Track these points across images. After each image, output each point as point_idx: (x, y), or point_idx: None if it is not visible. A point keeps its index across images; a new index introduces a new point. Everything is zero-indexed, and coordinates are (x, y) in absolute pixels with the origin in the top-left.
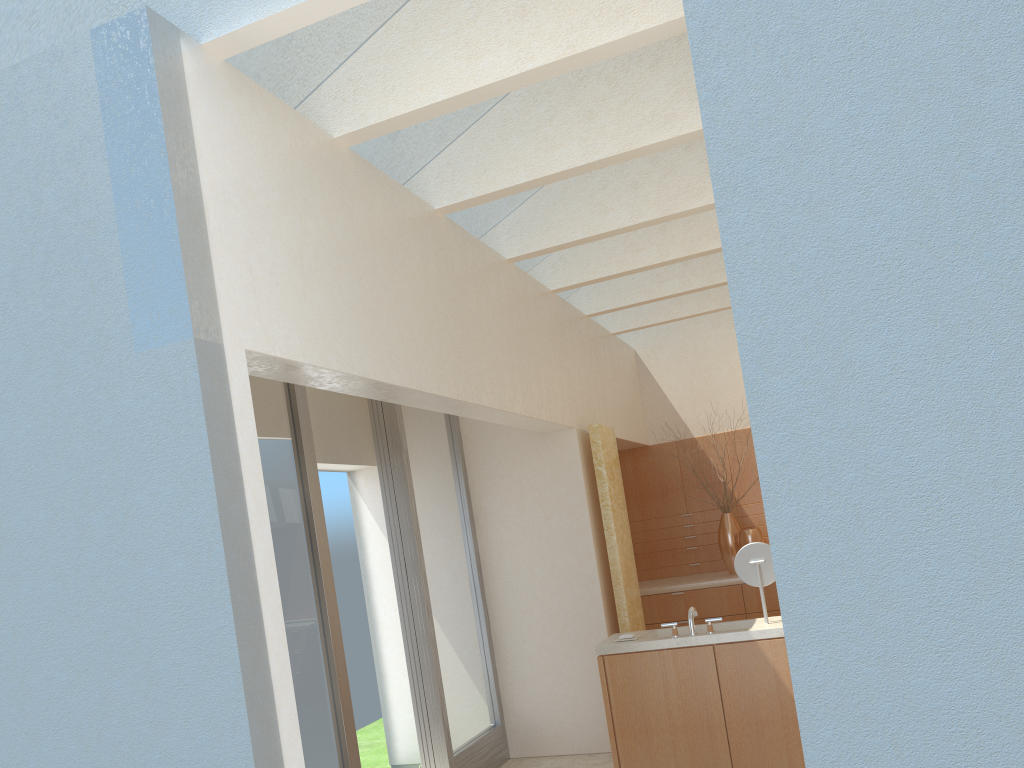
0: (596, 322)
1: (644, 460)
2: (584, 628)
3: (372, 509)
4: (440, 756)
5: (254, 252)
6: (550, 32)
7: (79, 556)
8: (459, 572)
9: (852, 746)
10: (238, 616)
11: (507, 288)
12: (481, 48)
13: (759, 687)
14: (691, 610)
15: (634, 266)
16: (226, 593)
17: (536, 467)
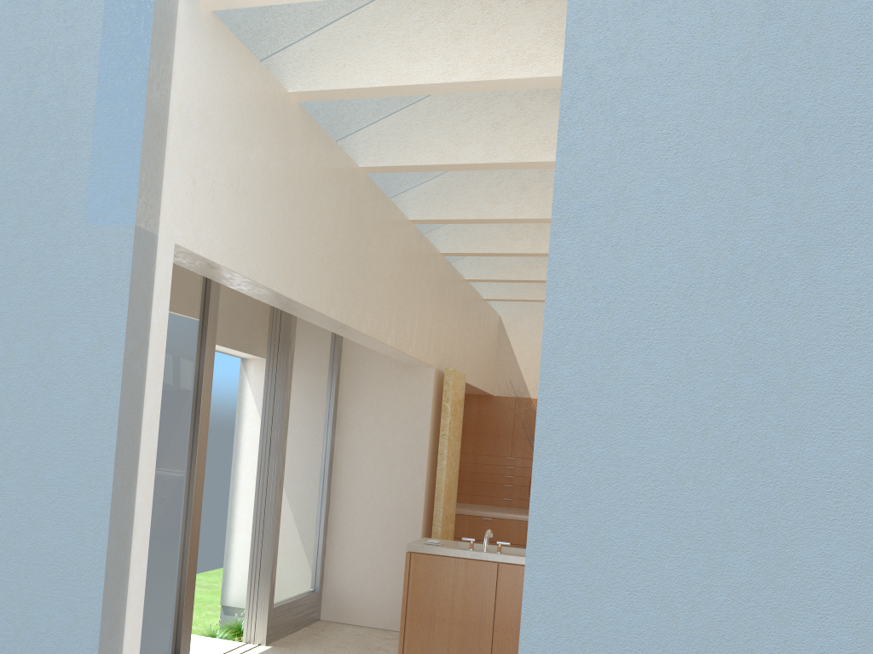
0: (473, 287)
1: (487, 406)
2: (404, 528)
3: (255, 393)
4: (262, 605)
5: (200, 168)
6: (475, 58)
7: (1, 374)
8: (313, 461)
9: (554, 646)
10: (119, 450)
11: (404, 243)
12: (419, 55)
13: None
14: (488, 532)
15: (510, 250)
16: (114, 430)
17: (396, 391)
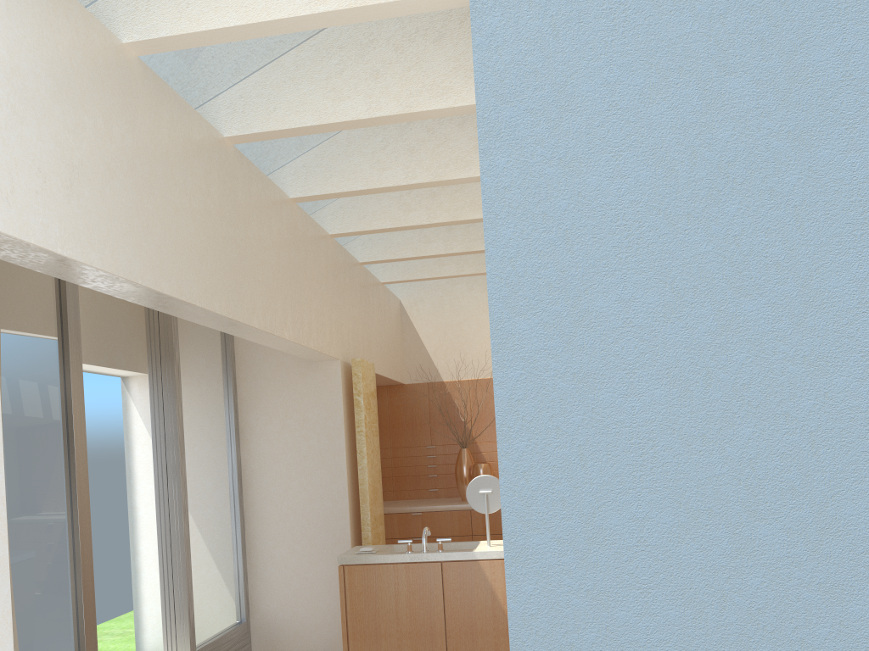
0: (368, 270)
1: (399, 396)
2: (331, 539)
3: (143, 414)
4: (183, 650)
5: (15, 133)
6: None
7: None
8: (220, 480)
9: None
10: None
11: (288, 224)
12: None
13: (477, 601)
14: (425, 530)
15: (405, 223)
16: None
17: (301, 391)
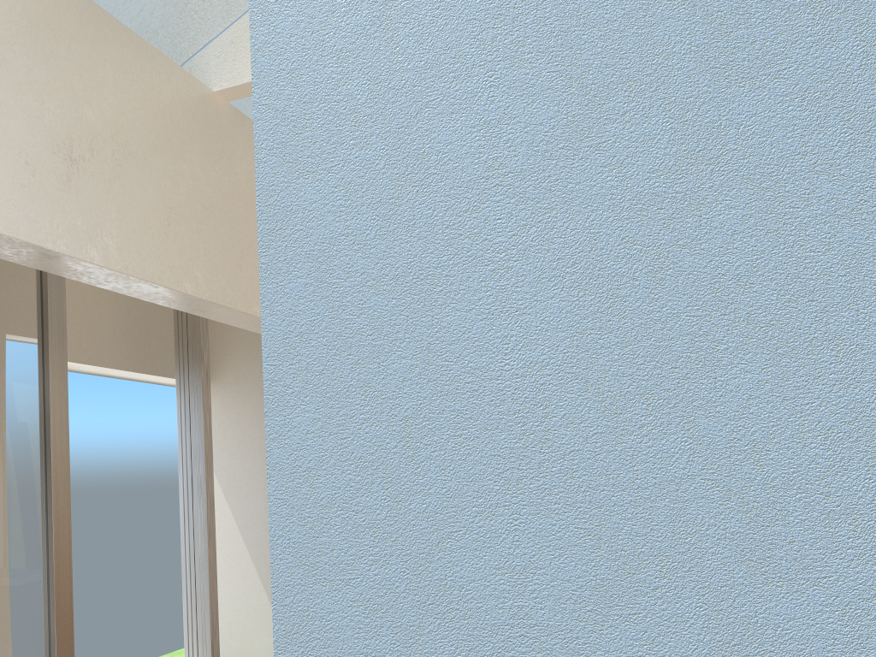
0: None
1: None
2: None
3: None
4: None
5: None
6: None
7: None
8: (264, 498)
9: None
10: None
11: None
12: None
13: None
14: None
15: None
16: None
17: None
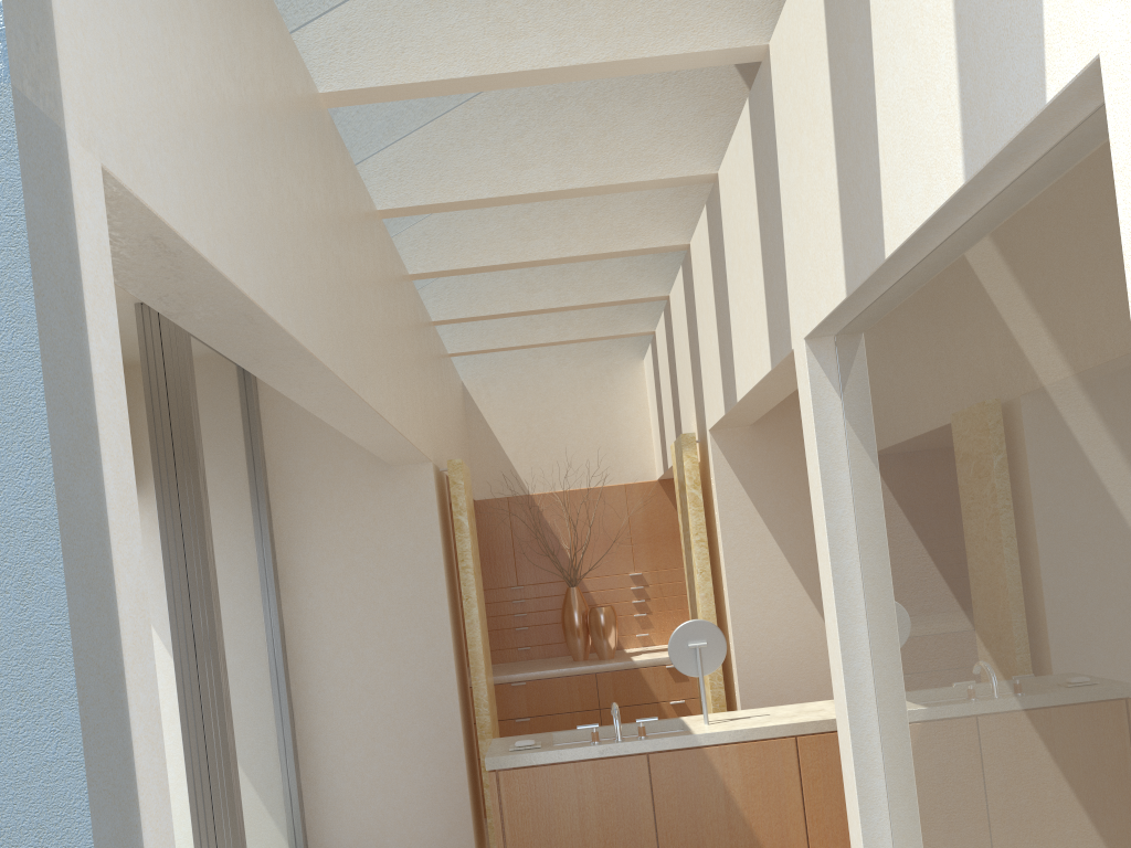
0: (439, 334)
1: None
2: (431, 730)
3: None
4: None
5: None
6: None
7: None
8: (260, 652)
9: None
10: (91, 737)
11: (379, 250)
12: None
13: (704, 808)
14: (616, 707)
15: (524, 258)
16: (65, 683)
17: (374, 511)
